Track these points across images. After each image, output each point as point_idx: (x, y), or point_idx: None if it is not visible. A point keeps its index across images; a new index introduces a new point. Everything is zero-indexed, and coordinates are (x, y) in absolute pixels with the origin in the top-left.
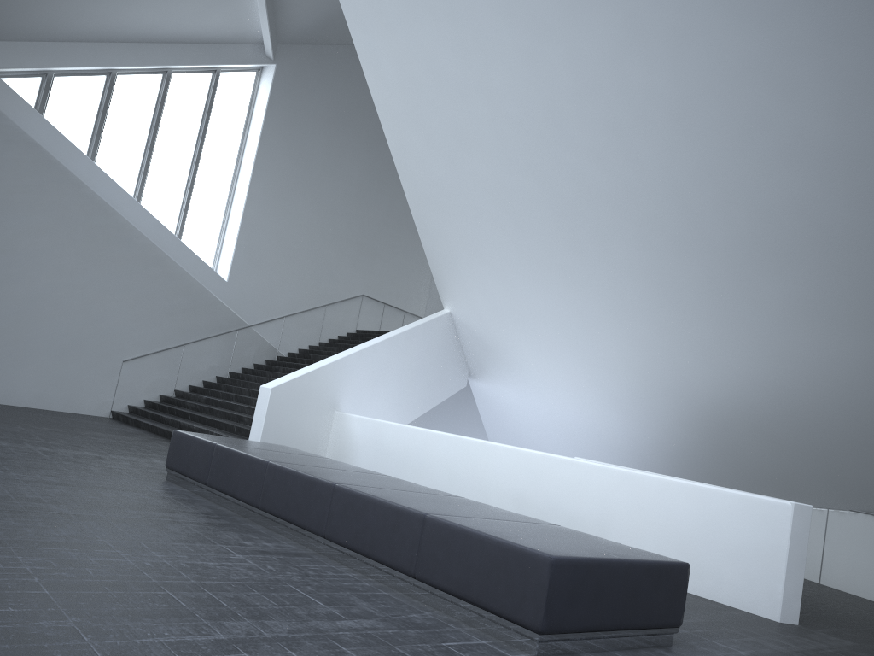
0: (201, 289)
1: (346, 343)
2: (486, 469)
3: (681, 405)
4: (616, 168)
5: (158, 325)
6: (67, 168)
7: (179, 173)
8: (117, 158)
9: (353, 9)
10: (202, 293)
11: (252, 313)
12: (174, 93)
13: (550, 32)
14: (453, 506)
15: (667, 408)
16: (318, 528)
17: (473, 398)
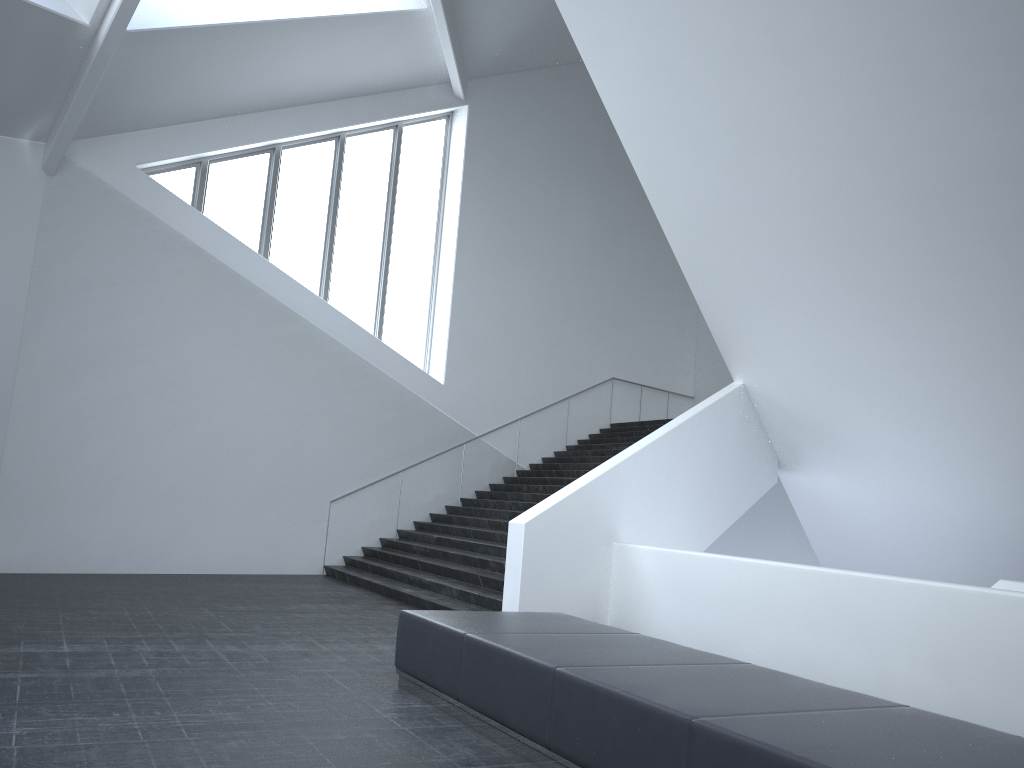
0: (413, 399)
1: (601, 443)
2: (875, 619)
3: None
4: None
5: (367, 450)
6: (236, 272)
7: (369, 259)
8: (294, 251)
9: None
10: (415, 403)
11: (478, 419)
12: (351, 161)
13: None
14: (927, 747)
15: None
16: None
17: (778, 494)
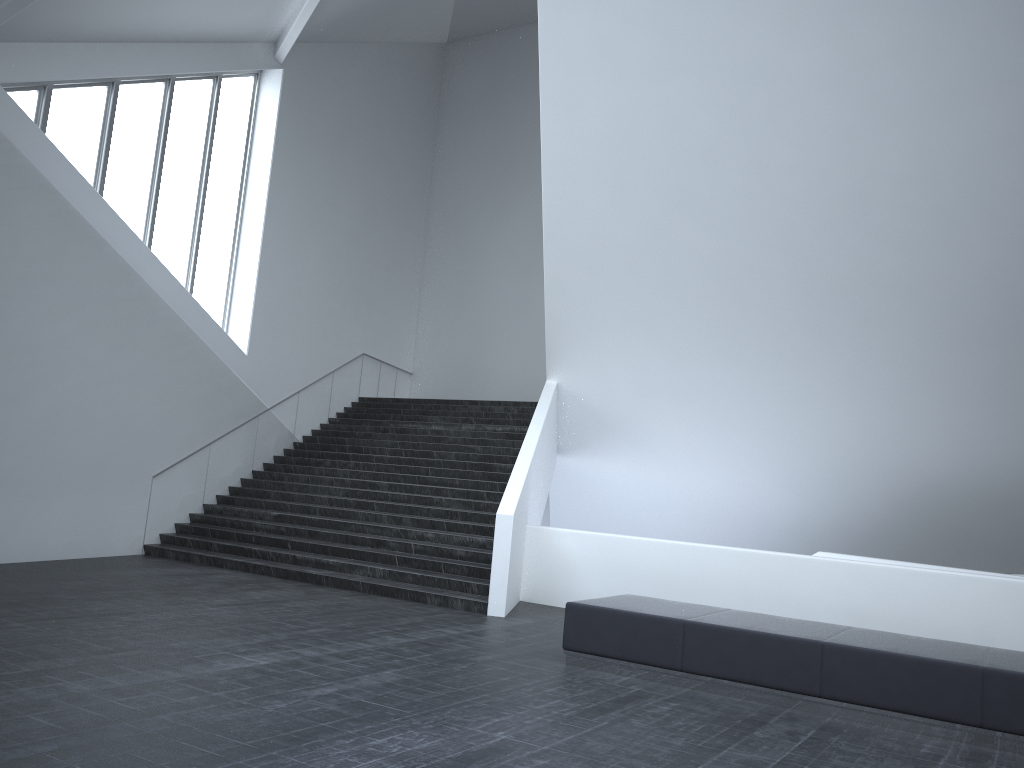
0: (223, 369)
1: (367, 418)
2: (802, 585)
3: (895, 483)
4: (925, 257)
5: (185, 422)
6: (87, 222)
7: (184, 216)
8: (122, 200)
9: (561, 46)
10: (225, 373)
11: (270, 391)
12: (176, 108)
13: (899, 116)
14: None
15: (873, 487)
16: (966, 717)
17: None
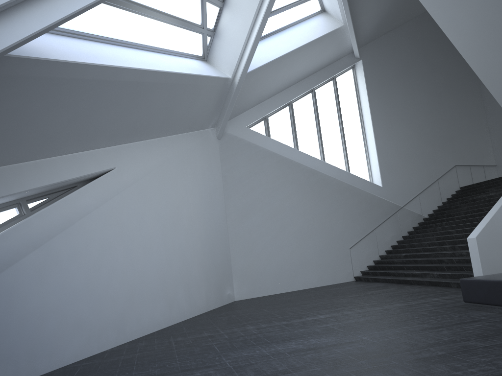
0: (371, 196)
1: (460, 197)
2: None
3: None
4: None
5: (358, 223)
6: (290, 159)
7: (336, 139)
8: (307, 144)
9: (432, 2)
10: (372, 197)
11: (400, 199)
12: (319, 99)
13: None
14: None
15: None
16: None
17: None
